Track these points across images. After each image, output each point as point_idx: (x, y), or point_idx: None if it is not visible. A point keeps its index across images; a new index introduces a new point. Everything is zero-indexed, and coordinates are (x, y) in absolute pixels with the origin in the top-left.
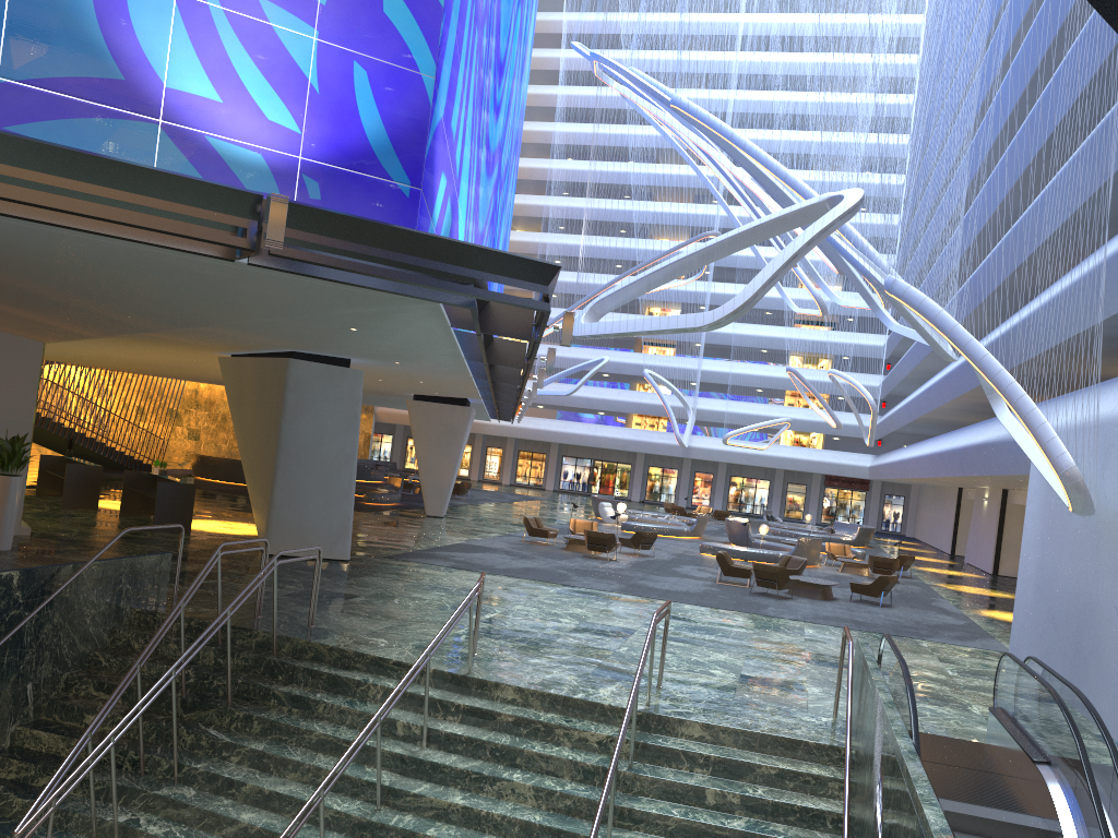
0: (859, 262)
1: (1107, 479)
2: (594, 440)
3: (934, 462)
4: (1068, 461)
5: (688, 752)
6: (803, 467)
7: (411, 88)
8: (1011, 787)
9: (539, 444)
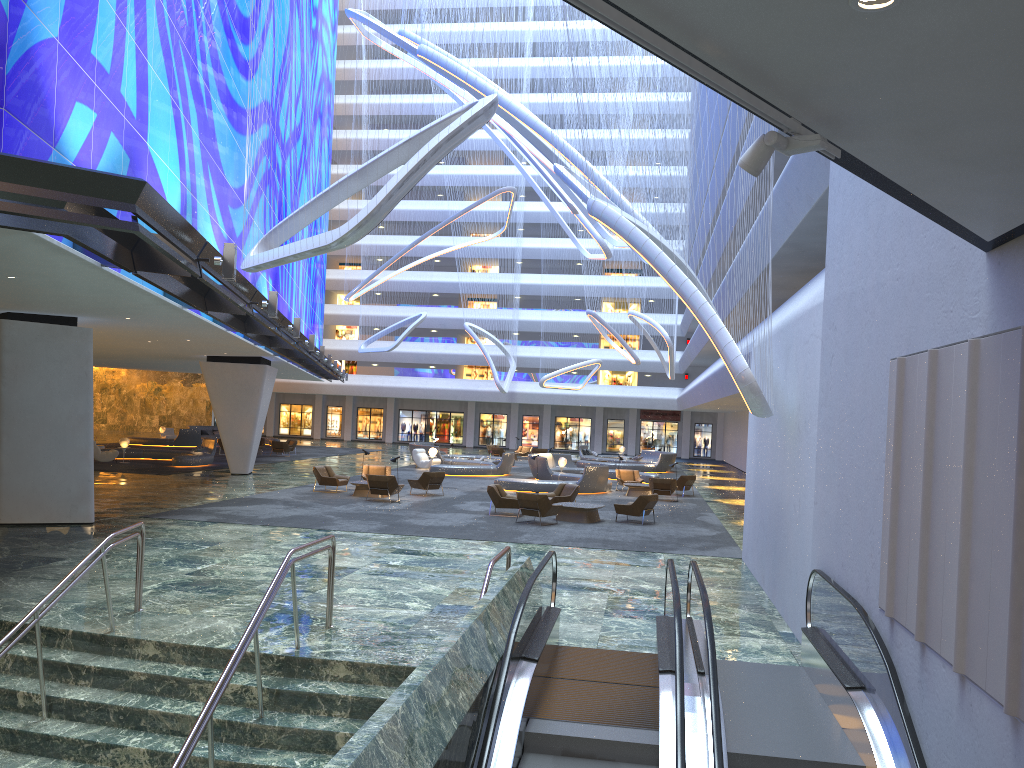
0: (583, 192)
1: (788, 380)
2: (425, 392)
3: (707, 386)
4: (742, 363)
5: (325, 695)
6: (618, 404)
7: None
8: (648, 699)
9: (377, 400)
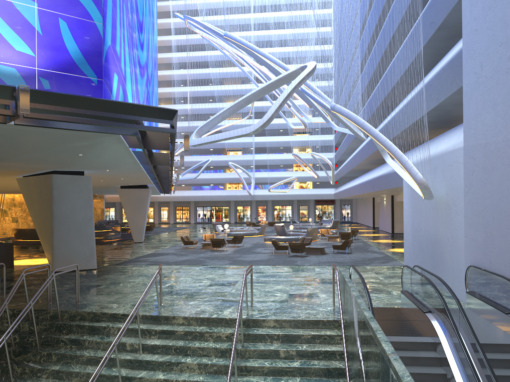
0: (318, 99)
1: (437, 182)
2: (210, 197)
3: (361, 187)
4: (419, 176)
5: (269, 334)
6: (305, 197)
7: (90, 30)
8: (415, 325)
9: (185, 203)
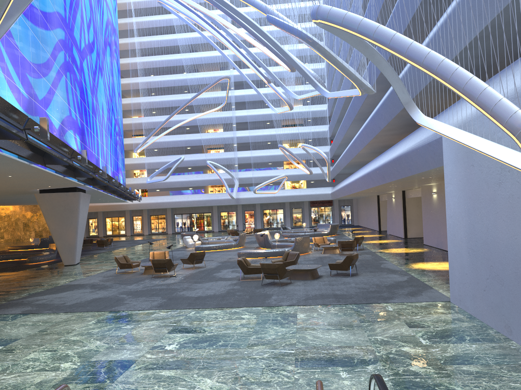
0: (294, 27)
1: None
2: (188, 203)
3: (365, 180)
4: None
5: None
6: (298, 199)
7: None
8: None
9: (161, 210)
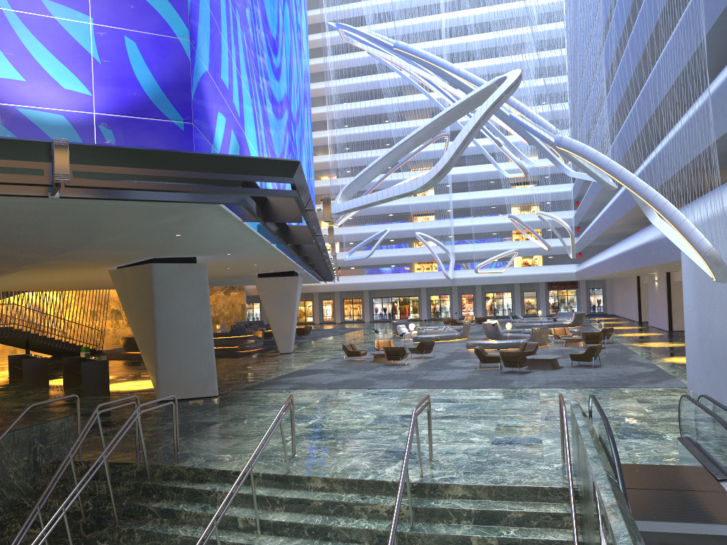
0: (537, 131)
1: None
2: (391, 284)
3: (615, 261)
4: (706, 244)
5: (454, 509)
6: (531, 279)
7: (172, 50)
8: (703, 500)
9: (356, 293)
